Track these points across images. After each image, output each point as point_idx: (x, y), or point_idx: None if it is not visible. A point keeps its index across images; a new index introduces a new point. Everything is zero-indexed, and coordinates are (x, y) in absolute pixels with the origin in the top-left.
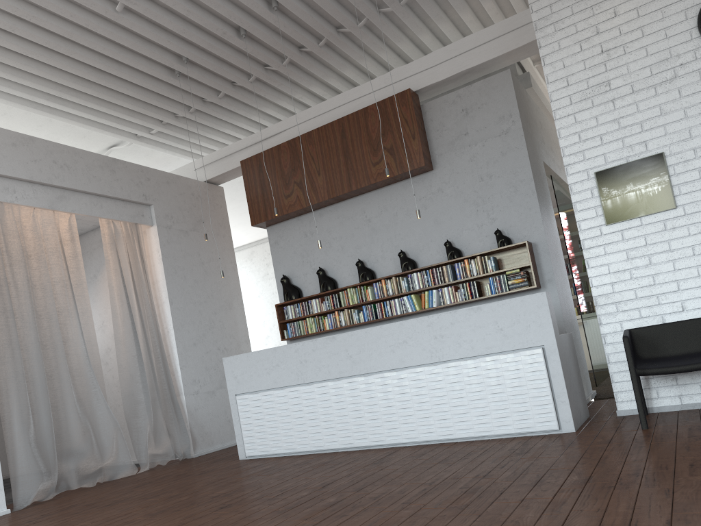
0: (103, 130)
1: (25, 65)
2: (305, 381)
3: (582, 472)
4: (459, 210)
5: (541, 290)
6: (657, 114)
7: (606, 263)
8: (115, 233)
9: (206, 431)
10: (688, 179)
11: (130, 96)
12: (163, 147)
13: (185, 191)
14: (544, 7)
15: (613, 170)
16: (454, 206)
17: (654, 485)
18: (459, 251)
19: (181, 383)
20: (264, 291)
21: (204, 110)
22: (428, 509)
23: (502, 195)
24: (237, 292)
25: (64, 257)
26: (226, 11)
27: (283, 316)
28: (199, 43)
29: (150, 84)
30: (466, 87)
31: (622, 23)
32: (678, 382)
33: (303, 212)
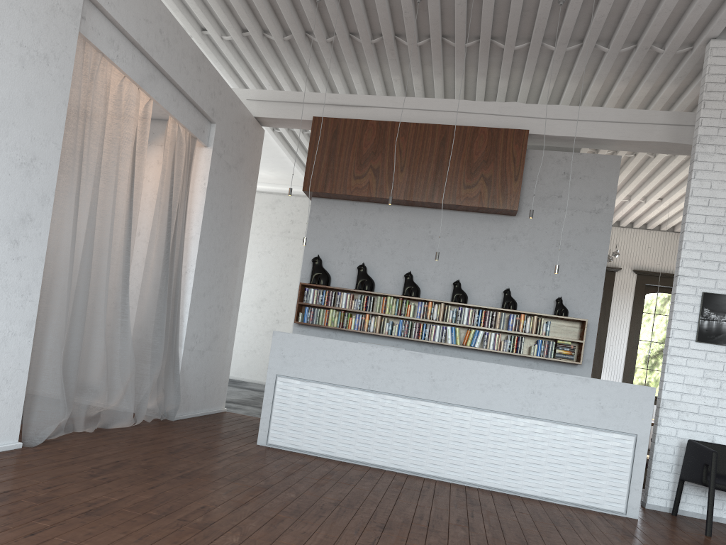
0: (178, 9)
1: None
2: (371, 387)
3: None
4: (526, 264)
5: (577, 366)
6: None
7: (683, 374)
8: (177, 141)
9: (188, 393)
10: None
11: None
12: (217, 57)
13: (240, 121)
14: (713, 126)
15: (719, 297)
16: (523, 259)
17: None
18: (515, 303)
19: (183, 335)
20: None
21: (300, 45)
22: None
23: (572, 267)
24: (244, 249)
25: (134, 149)
26: None
27: (301, 297)
28: None
29: None
30: (575, 153)
31: None
32: (706, 495)
33: (363, 200)
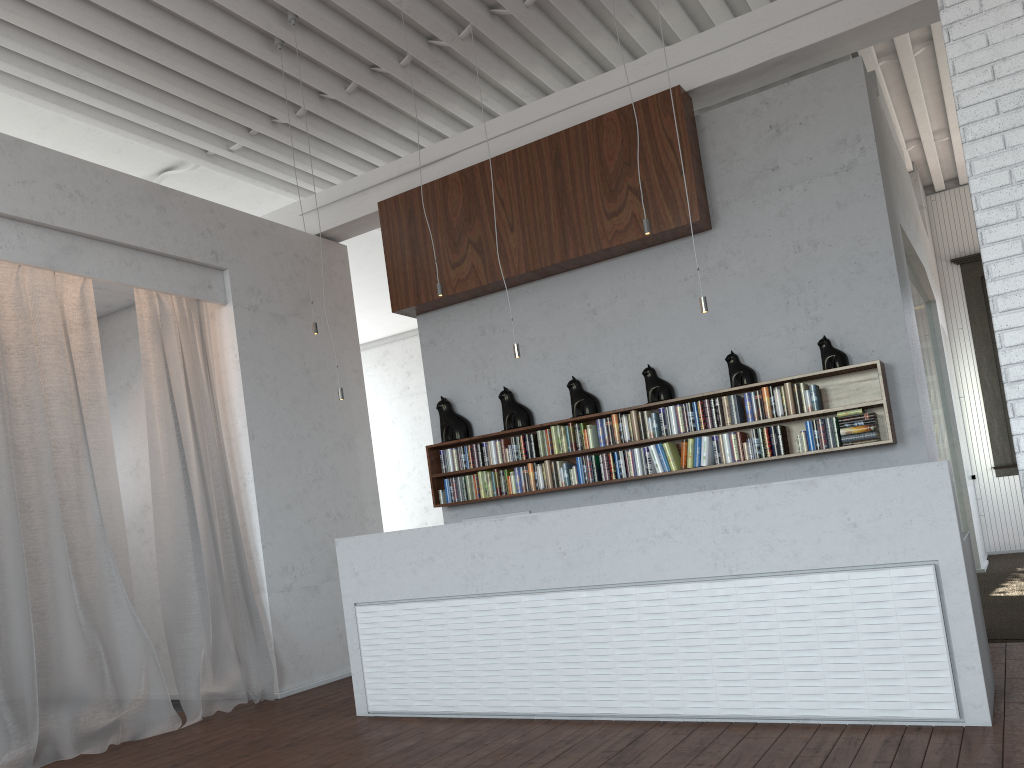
0: (149, 140)
1: (12, 13)
2: (479, 590)
3: None
4: (754, 301)
5: (896, 446)
6: None
7: None
8: (161, 315)
9: (301, 653)
10: None
11: (196, 82)
12: (251, 175)
13: (283, 249)
14: None
15: None
16: (746, 294)
17: None
18: (751, 372)
19: (262, 573)
20: (401, 414)
21: (321, 113)
22: None
23: (834, 278)
24: (362, 420)
25: (69, 352)
26: None
27: (438, 466)
28: None
29: (231, 61)
30: (779, 86)
31: None
32: None
33: (481, 293)
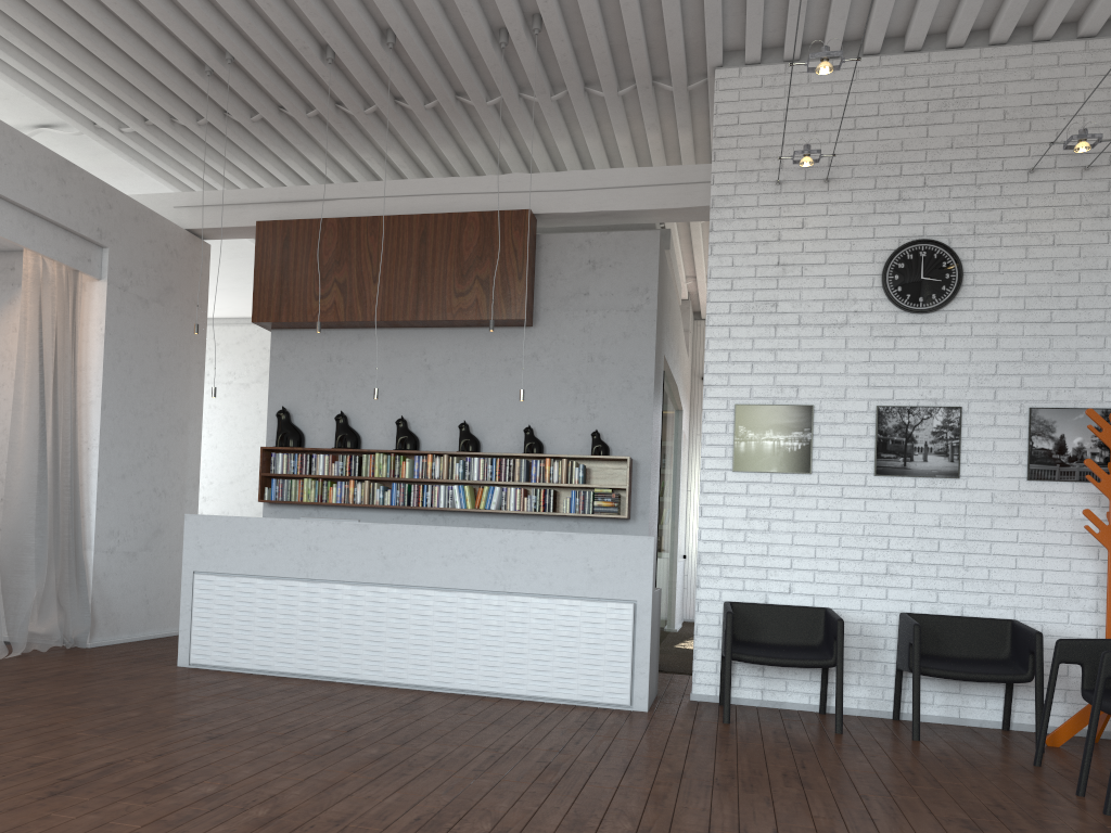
0: (46, 102)
1: None
2: (309, 575)
3: (672, 765)
4: (553, 390)
5: (629, 521)
6: (818, 359)
7: (721, 516)
8: (43, 279)
9: (113, 610)
10: (830, 445)
11: (115, 71)
12: (130, 154)
13: (157, 238)
14: (728, 183)
15: (756, 408)
16: (548, 383)
17: (753, 791)
18: (540, 445)
19: (92, 532)
20: None
21: (221, 129)
22: (510, 781)
23: (611, 388)
24: (197, 409)
25: None
26: (323, 24)
27: (267, 466)
28: (262, 47)
29: (160, 70)
30: (601, 233)
31: (807, 239)
32: (765, 674)
33: (335, 326)
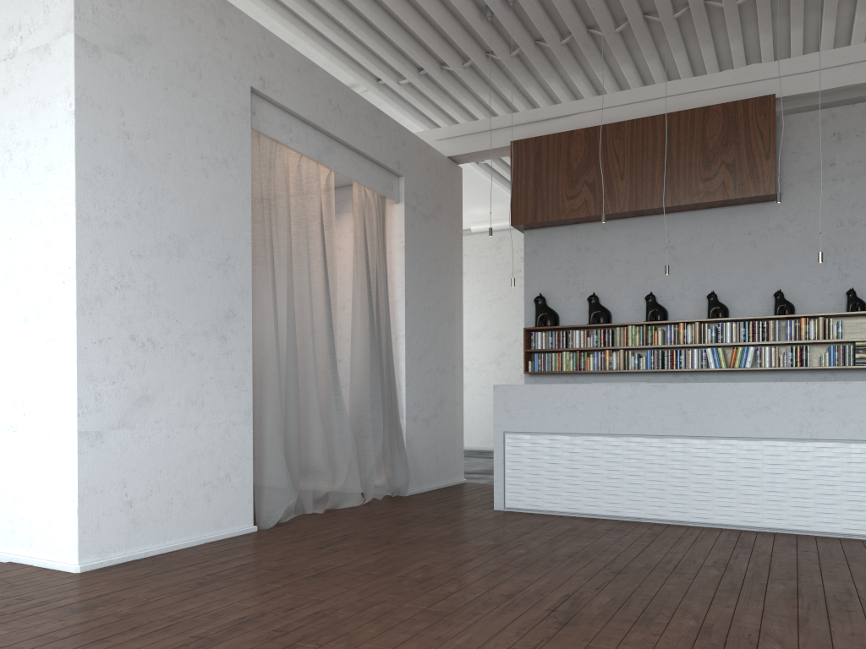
0: (348, 68)
1: None
2: (611, 431)
3: None
4: (800, 256)
5: None
6: None
7: None
8: (365, 205)
9: (418, 466)
10: None
11: (407, 32)
12: (399, 103)
13: (431, 166)
14: None
15: None
16: (794, 250)
17: None
18: (792, 306)
19: (403, 404)
20: None
21: (482, 68)
22: None
23: (864, 248)
24: (459, 302)
25: (321, 225)
26: None
27: (528, 344)
28: None
29: (449, 23)
30: (845, 106)
31: None
32: None
33: (583, 221)
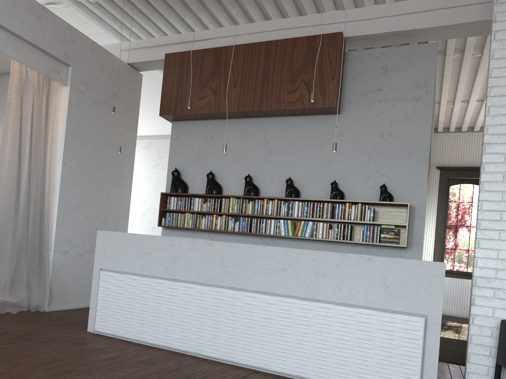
0: None
1: None
2: (173, 276)
3: None
4: (352, 157)
5: (406, 249)
6: None
7: (497, 248)
8: (25, 80)
9: (65, 289)
10: None
11: None
12: (98, 21)
13: (106, 65)
14: None
15: None
16: (349, 152)
17: None
18: (342, 194)
19: (52, 240)
20: (152, 177)
21: None
22: None
23: (396, 155)
24: (129, 171)
25: None
26: None
27: (165, 205)
28: None
29: None
30: (392, 47)
31: None
32: None
33: (210, 117)
